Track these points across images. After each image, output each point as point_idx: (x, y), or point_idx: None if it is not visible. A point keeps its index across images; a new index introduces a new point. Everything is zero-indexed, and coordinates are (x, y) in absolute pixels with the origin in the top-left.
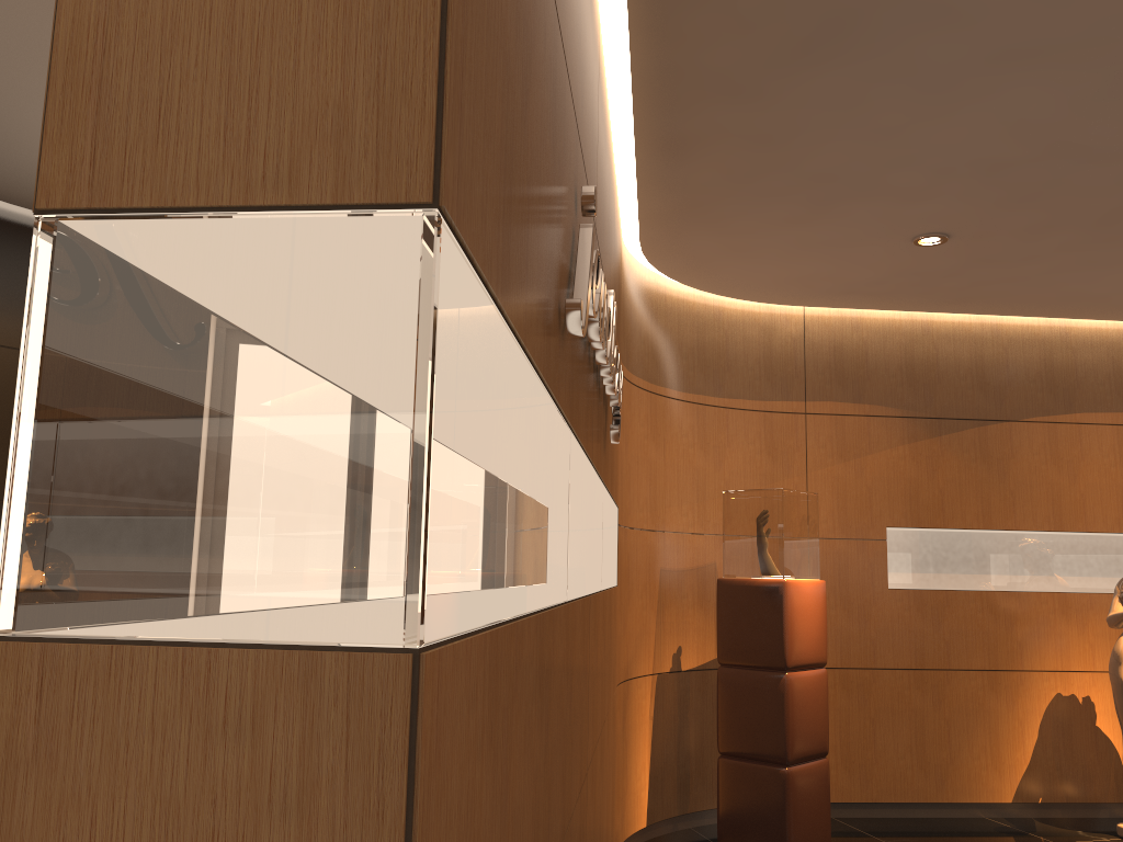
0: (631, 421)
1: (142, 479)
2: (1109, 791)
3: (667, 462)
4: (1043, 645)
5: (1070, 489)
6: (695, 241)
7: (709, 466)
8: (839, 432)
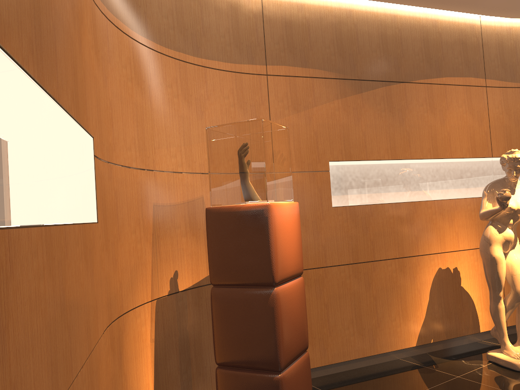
0: (110, 57)
1: None
2: (469, 327)
3: (154, 107)
4: (430, 236)
5: (442, 129)
6: None
7: (192, 115)
8: (292, 90)
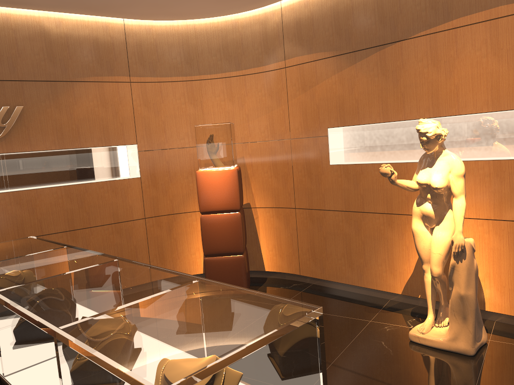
0: (163, 100)
1: None
2: None
3: (205, 112)
4: None
5: (446, 83)
6: (135, 11)
7: (235, 109)
8: (301, 75)
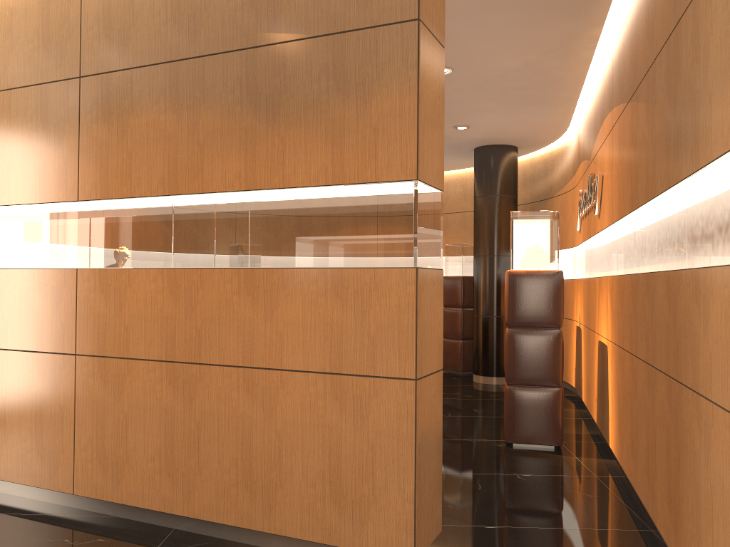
0: None
1: (426, 238)
2: None
3: None
4: None
5: None
6: None
7: None
8: None
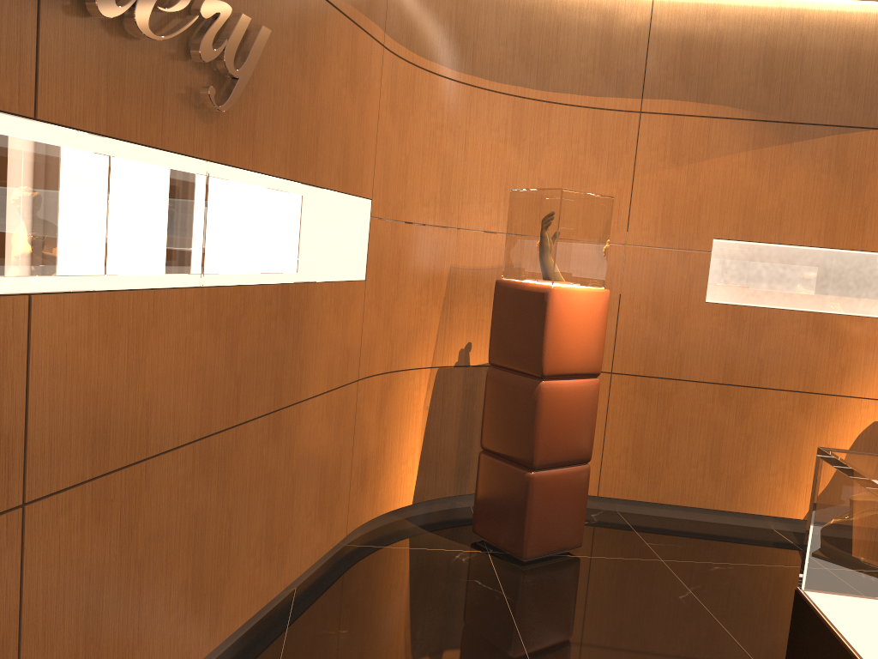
0: (413, 109)
1: None
2: None
3: (468, 157)
4: (868, 372)
5: None
6: None
7: (522, 164)
8: (675, 134)
